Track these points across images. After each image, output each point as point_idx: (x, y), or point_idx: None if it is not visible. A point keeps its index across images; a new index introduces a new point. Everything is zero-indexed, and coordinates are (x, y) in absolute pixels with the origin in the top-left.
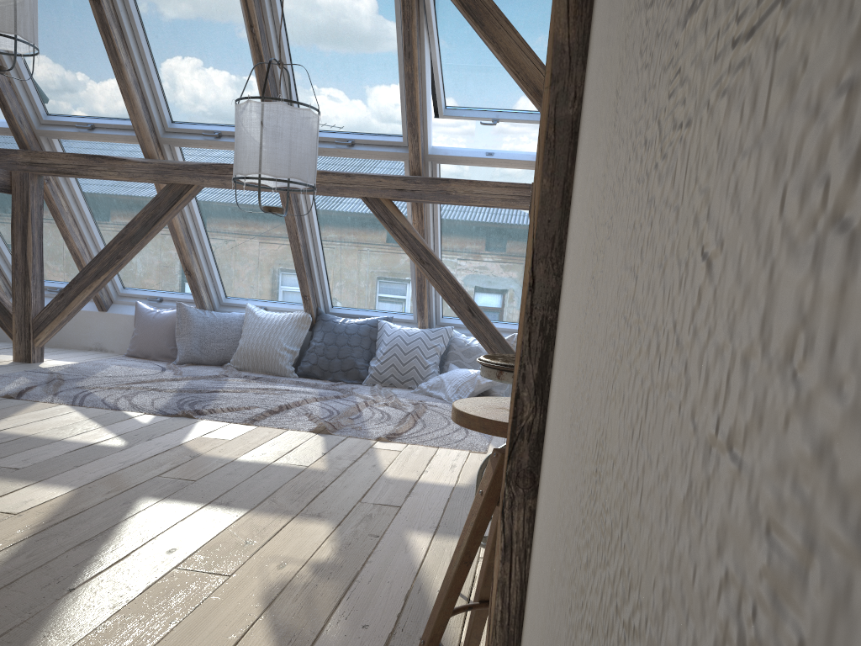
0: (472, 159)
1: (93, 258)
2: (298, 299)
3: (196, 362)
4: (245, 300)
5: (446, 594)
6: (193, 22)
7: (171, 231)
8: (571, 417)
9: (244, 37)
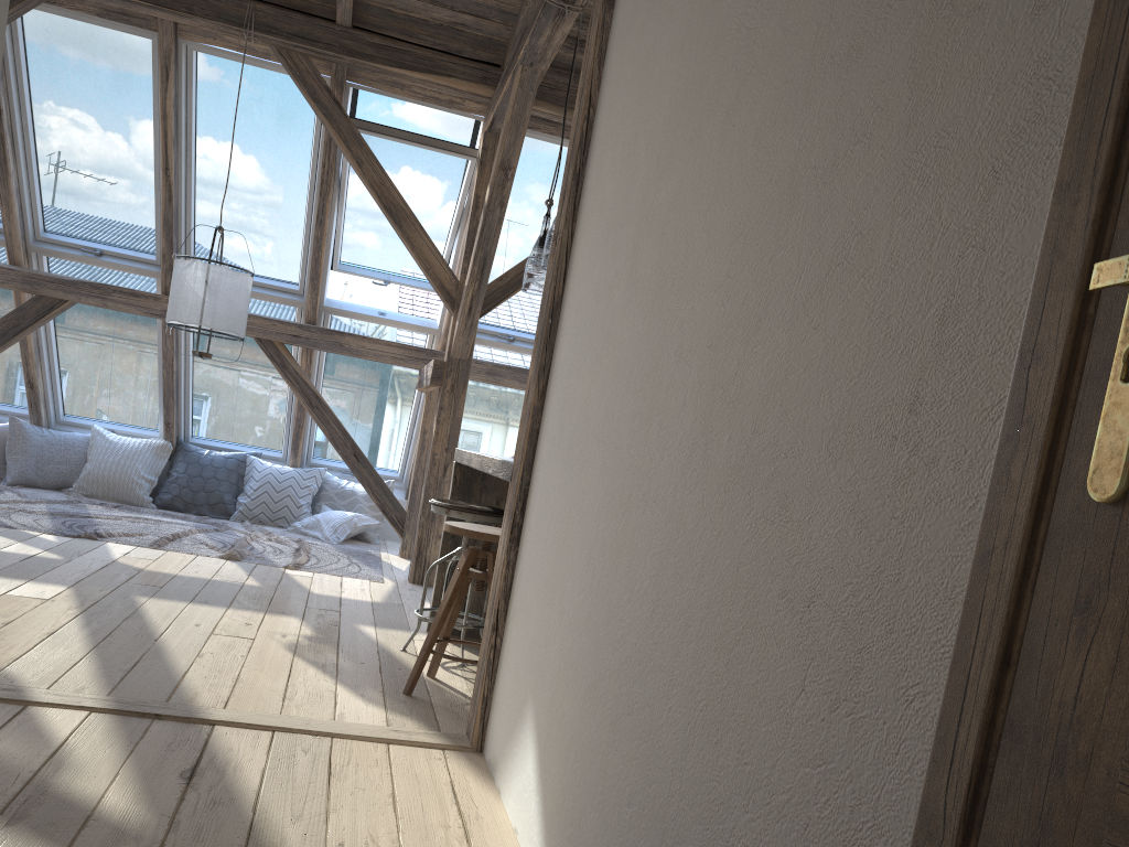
0: (365, 316)
1: None
2: (153, 425)
3: (30, 484)
4: (88, 420)
5: (438, 621)
6: (96, 146)
7: (21, 340)
8: (552, 511)
9: (149, 170)
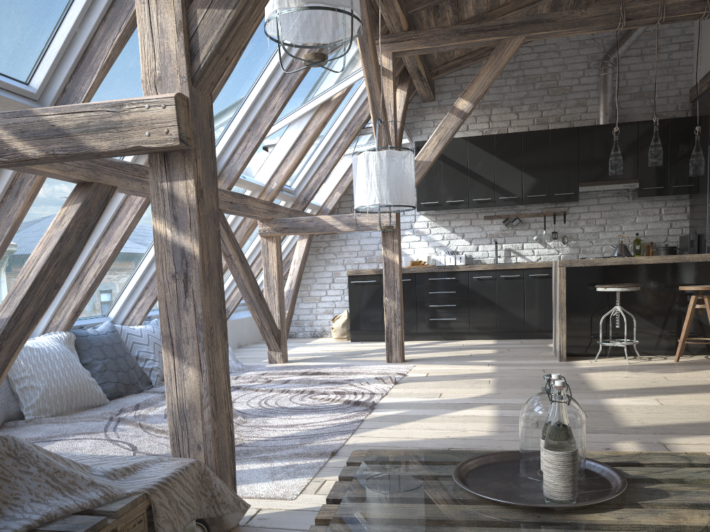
0: (240, 180)
1: (26, 293)
2: None
3: None
4: None
5: None
6: None
7: (3, 244)
8: None
9: None
